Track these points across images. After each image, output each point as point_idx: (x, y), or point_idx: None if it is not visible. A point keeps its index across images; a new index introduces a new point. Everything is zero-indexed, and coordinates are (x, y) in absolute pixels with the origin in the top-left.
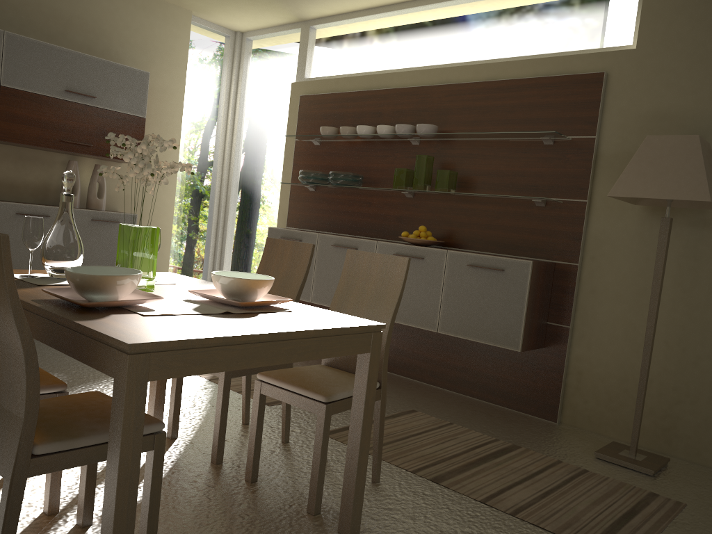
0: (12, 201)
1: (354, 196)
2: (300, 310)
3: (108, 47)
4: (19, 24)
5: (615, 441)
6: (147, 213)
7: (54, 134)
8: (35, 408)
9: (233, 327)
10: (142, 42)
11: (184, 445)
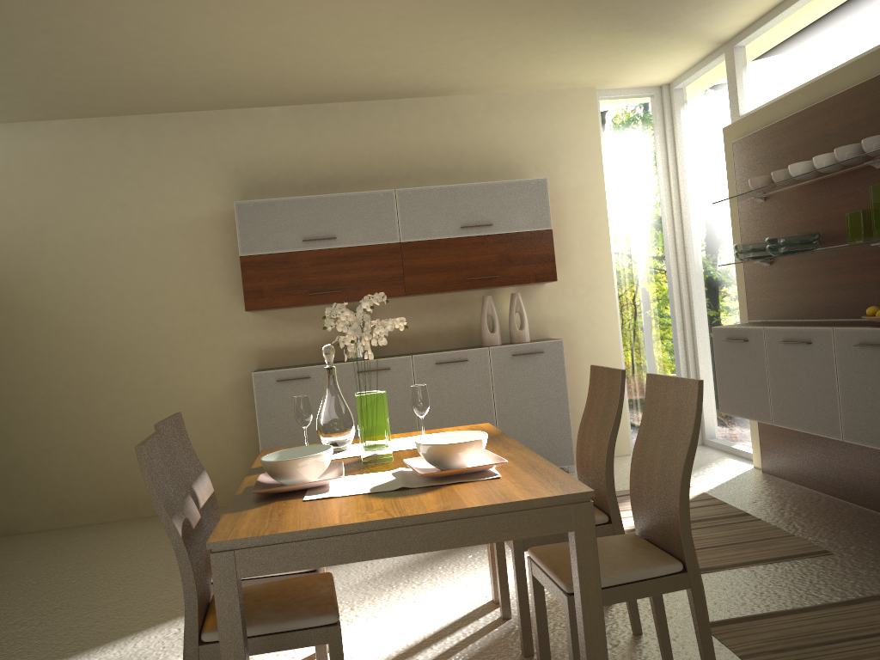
0: (434, 351)
1: (817, 262)
2: (516, 474)
3: (506, 164)
4: (416, 175)
5: None
6: (585, 333)
7: (458, 275)
8: (194, 598)
9: (364, 511)
10: (543, 145)
11: (511, 628)
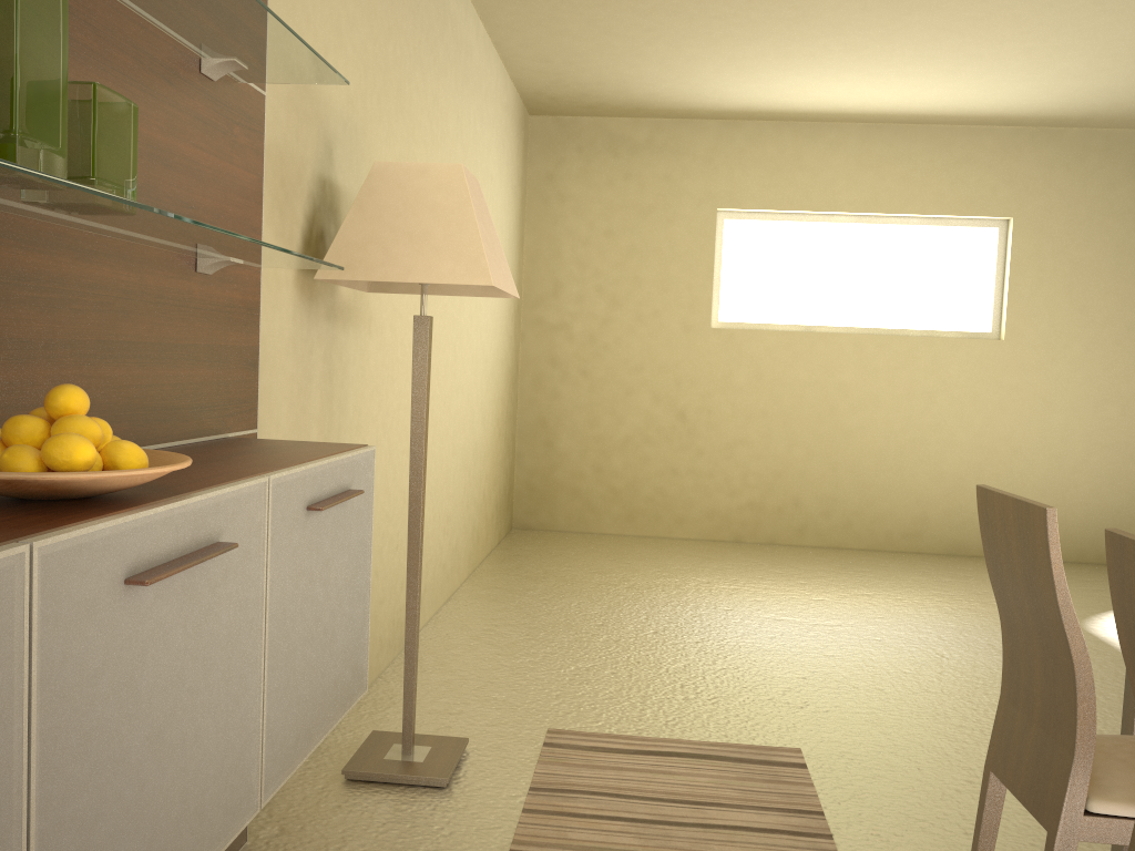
0: None
1: None
2: None
3: None
4: None
5: (294, 780)
6: None
7: None
8: None
9: None
10: None
11: None
